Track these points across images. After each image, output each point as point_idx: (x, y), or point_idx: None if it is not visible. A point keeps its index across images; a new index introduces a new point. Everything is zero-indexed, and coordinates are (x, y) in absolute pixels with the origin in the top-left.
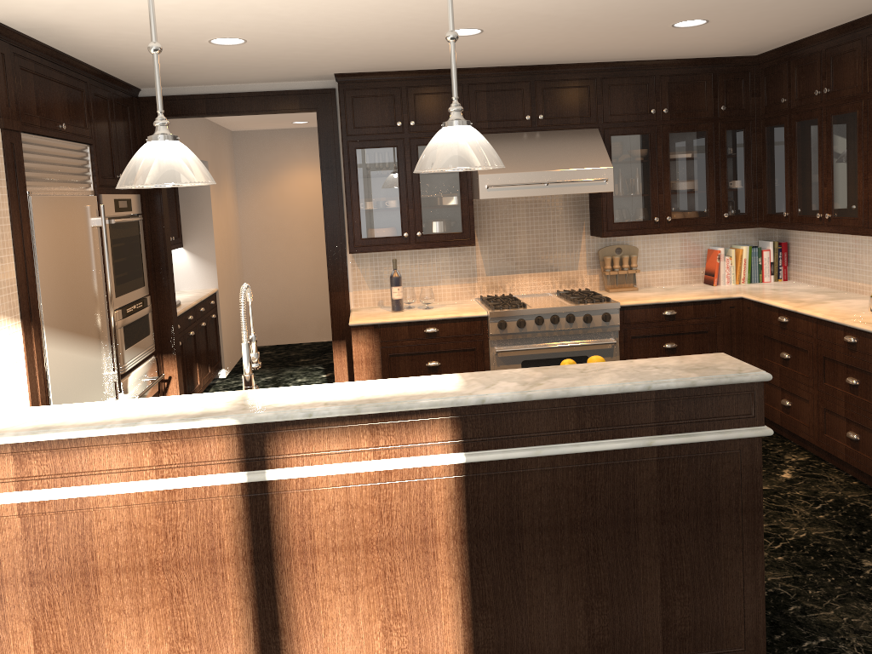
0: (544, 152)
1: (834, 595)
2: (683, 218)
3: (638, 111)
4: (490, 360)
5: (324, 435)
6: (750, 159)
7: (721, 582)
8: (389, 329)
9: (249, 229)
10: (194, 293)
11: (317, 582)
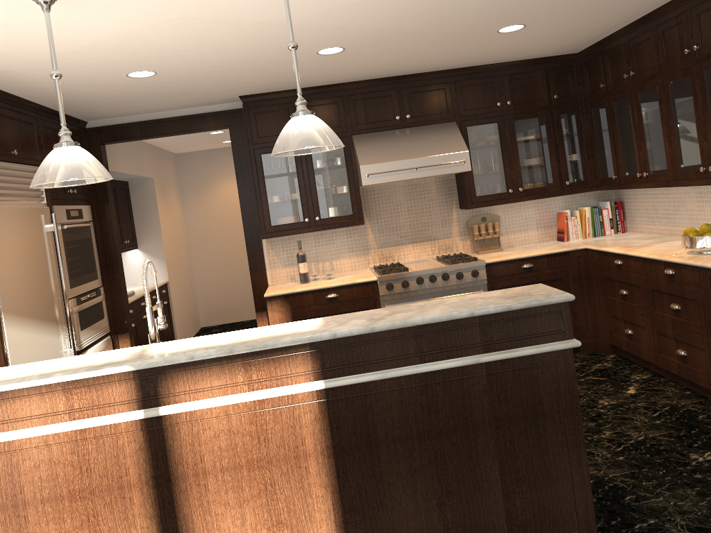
0: (412, 143)
1: (664, 484)
2: (532, 188)
3: (486, 105)
4: None
5: (206, 374)
6: (583, 136)
7: (552, 475)
8: (297, 298)
9: (194, 231)
10: (148, 285)
11: (209, 499)
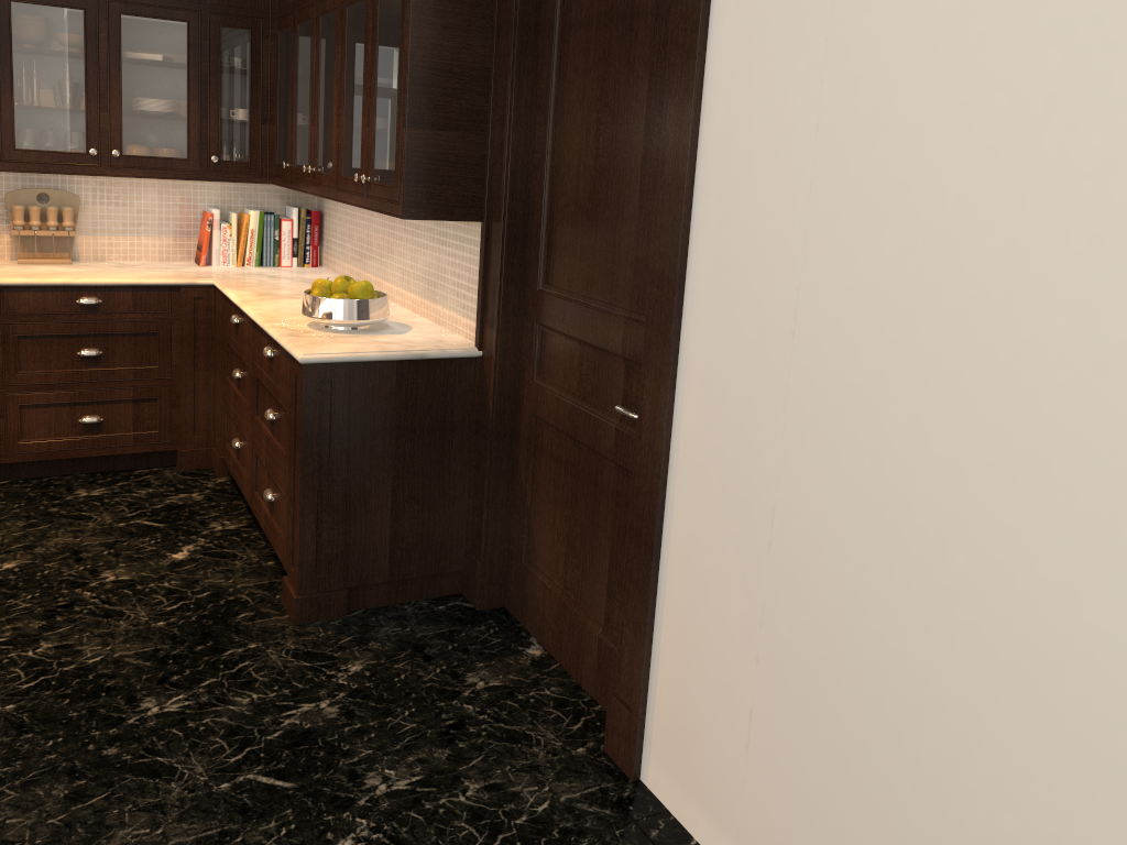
0: None
1: (27, 773)
2: (144, 156)
3: None
4: None
5: None
6: (260, 79)
7: None
8: None
9: None
10: None
11: None
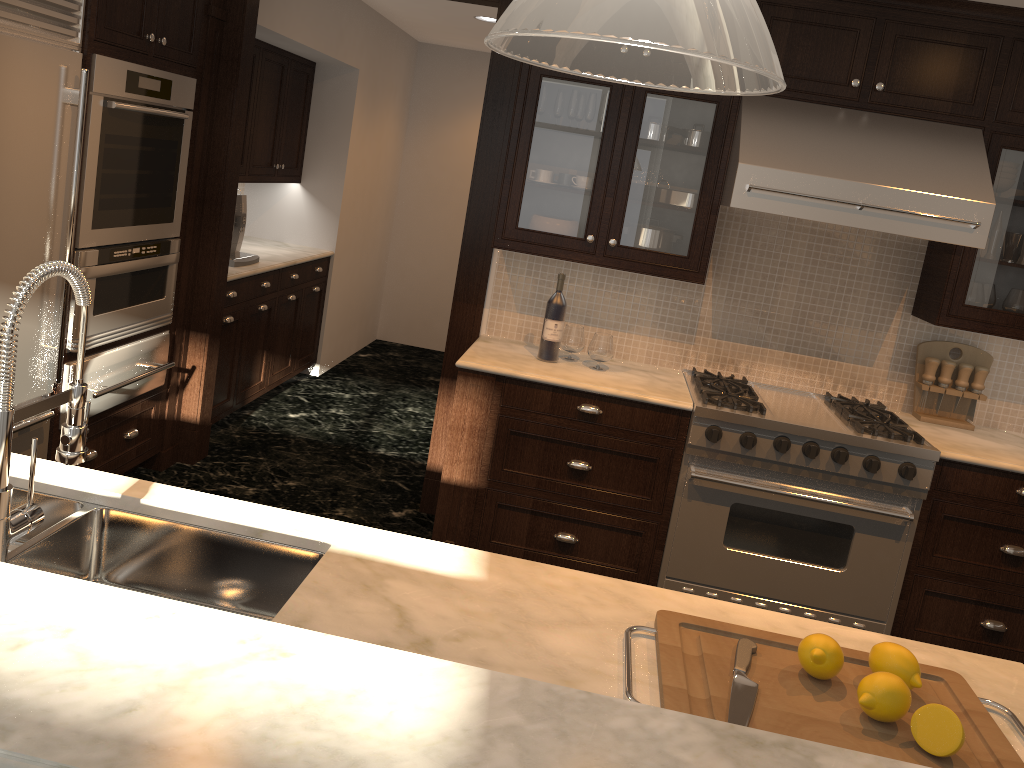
0: (870, 149)
1: None
2: None
3: None
4: (678, 487)
5: None
6: None
7: None
8: (520, 390)
9: (410, 181)
10: (296, 250)
11: None
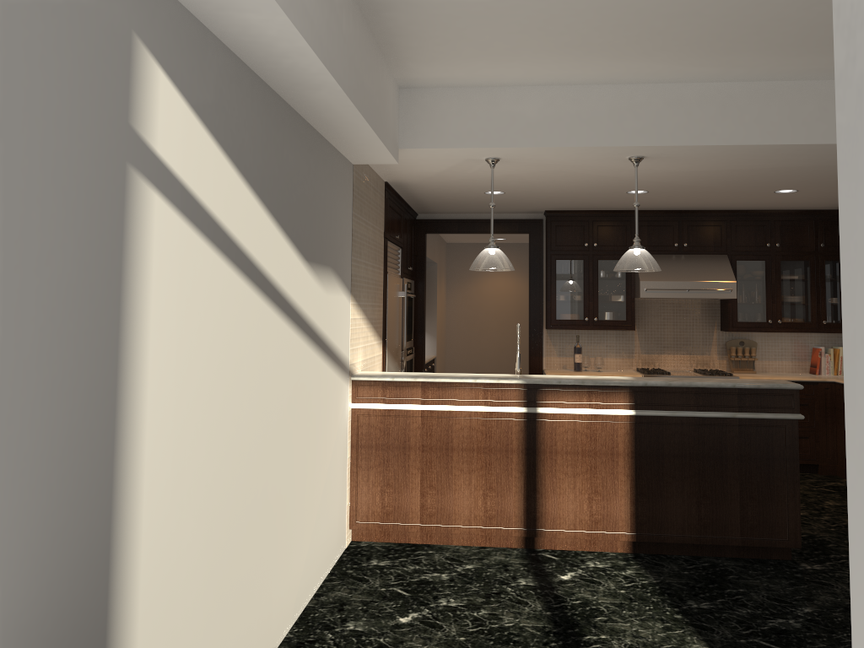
0: (687, 268)
1: None
2: (791, 322)
3: (757, 244)
4: None
5: (565, 394)
6: None
7: (774, 499)
8: None
9: (452, 316)
10: None
11: (556, 468)
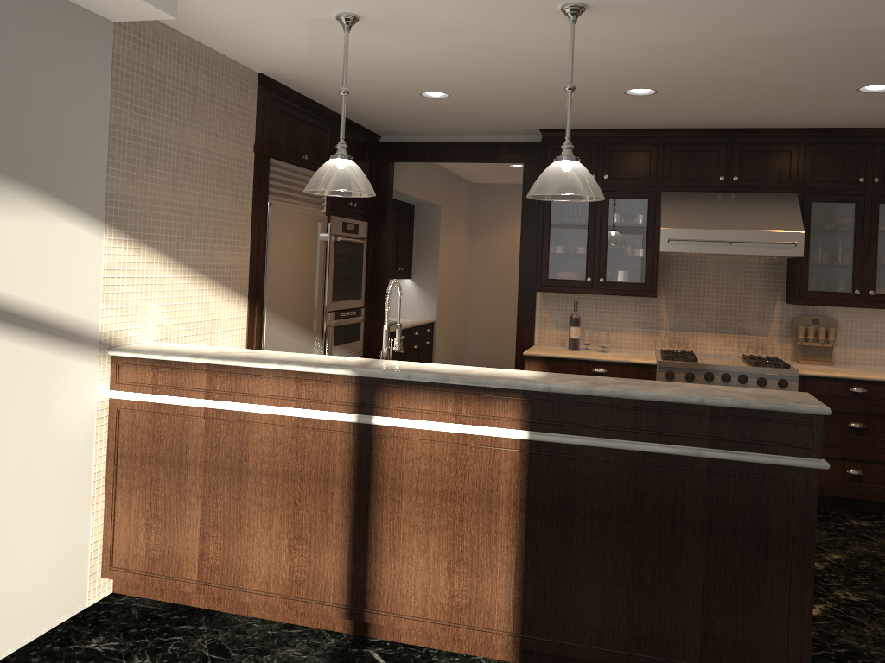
0: (733, 212)
1: None
2: None
3: (844, 178)
4: None
5: (419, 396)
6: None
7: (766, 606)
8: (559, 364)
9: (476, 273)
10: (414, 319)
11: (400, 516)
